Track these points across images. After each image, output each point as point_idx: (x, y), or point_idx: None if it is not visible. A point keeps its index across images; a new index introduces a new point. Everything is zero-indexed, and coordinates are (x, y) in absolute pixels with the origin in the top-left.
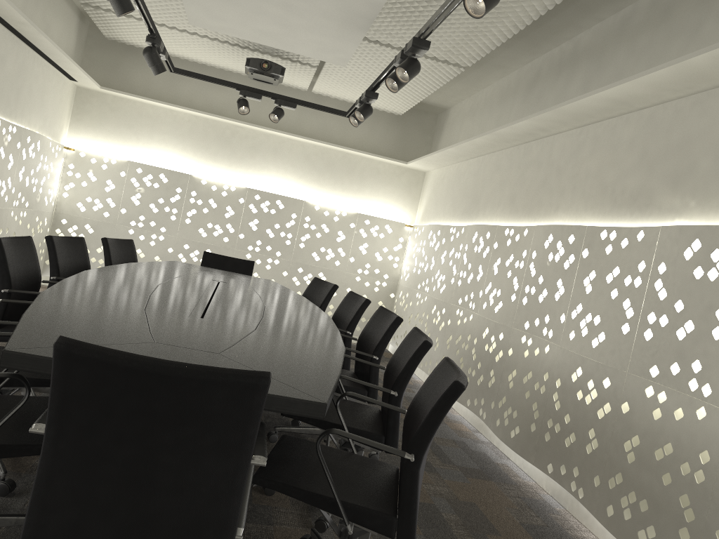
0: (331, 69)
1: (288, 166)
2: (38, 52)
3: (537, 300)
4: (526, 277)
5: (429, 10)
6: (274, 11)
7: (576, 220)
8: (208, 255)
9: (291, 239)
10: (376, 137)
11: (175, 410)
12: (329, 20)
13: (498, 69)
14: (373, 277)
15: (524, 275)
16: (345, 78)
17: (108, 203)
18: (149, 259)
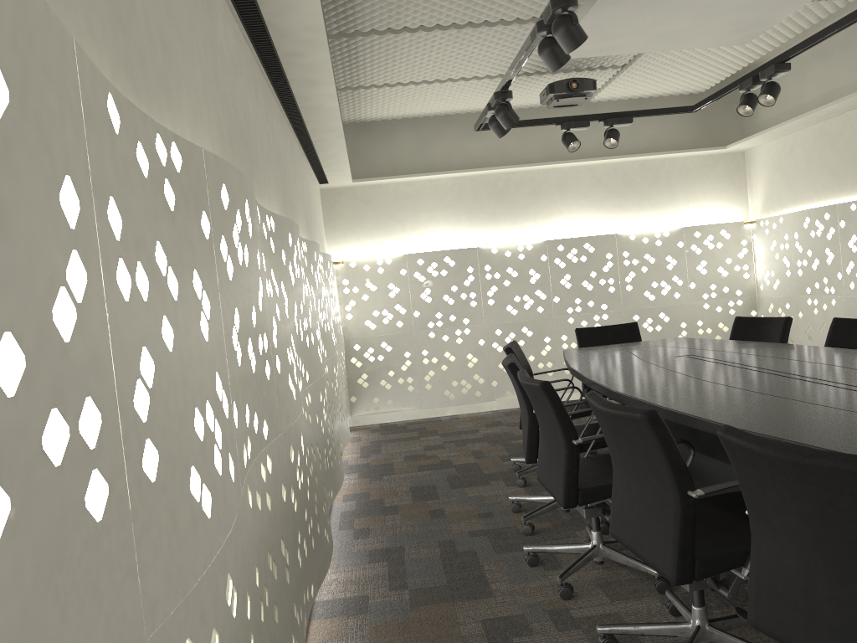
0: (642, 62)
1: (581, 200)
2: (312, 162)
3: None
4: None
5: None
6: None
7: None
8: (582, 332)
9: (613, 285)
10: (672, 130)
11: None
12: None
13: None
14: (723, 298)
15: None
16: (655, 67)
17: (398, 311)
18: (461, 360)
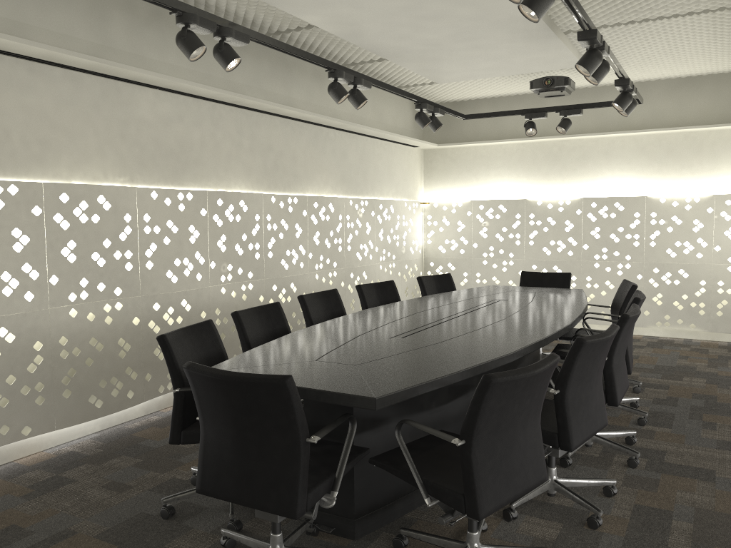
0: (620, 58)
1: (623, 165)
2: (374, 137)
3: None
4: None
5: None
6: (474, 53)
7: None
8: (525, 275)
9: (638, 240)
10: (723, 104)
11: (243, 403)
12: (519, 42)
13: None
14: None
15: None
16: (643, 60)
17: (462, 242)
18: (504, 284)
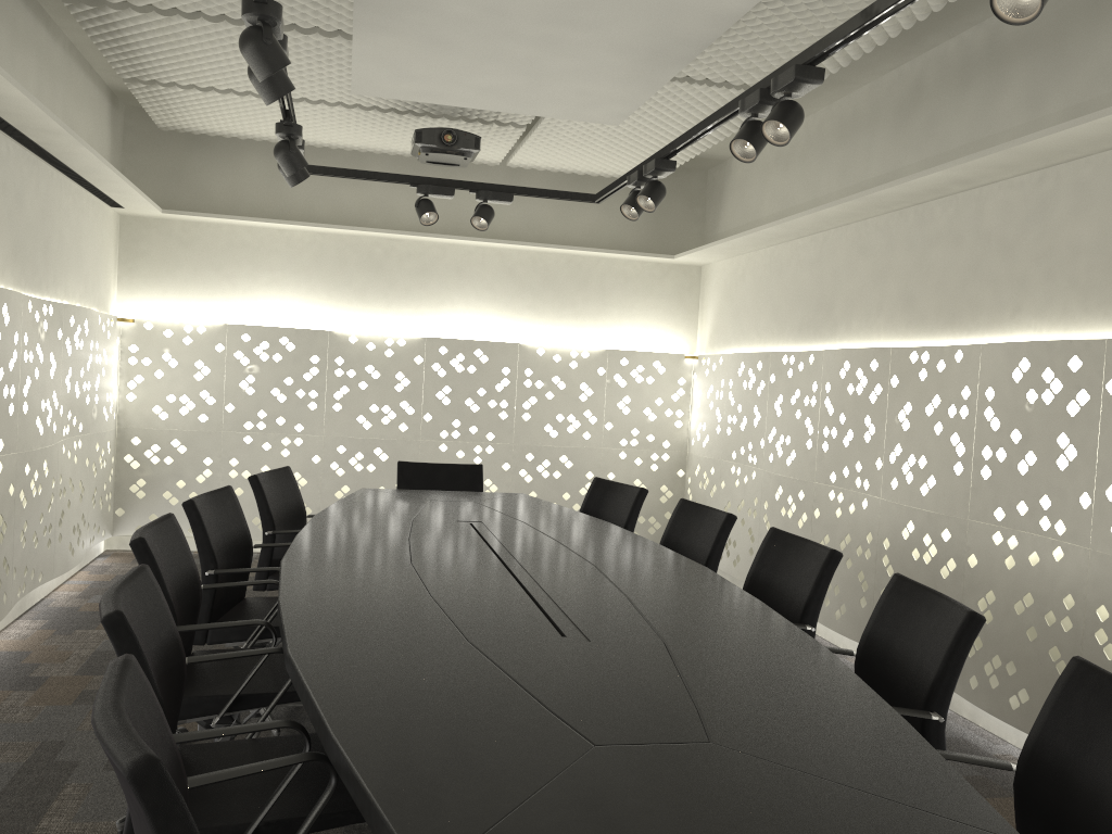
0: (551, 126)
1: (483, 291)
2: (67, 173)
3: (1015, 471)
4: (980, 433)
5: (759, 11)
6: (521, 53)
7: (1066, 329)
8: (406, 468)
9: (507, 410)
10: (616, 223)
11: None
12: (622, 55)
13: (834, 88)
14: (646, 449)
15: (975, 429)
16: (573, 137)
17: (203, 400)
18: None
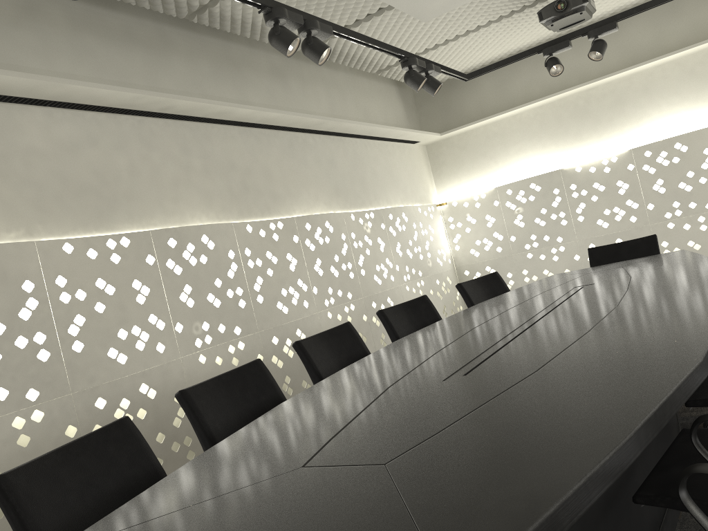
0: None
1: (672, 97)
2: (365, 138)
3: None
4: None
5: None
6: None
7: None
8: (594, 252)
9: None
10: None
11: None
12: None
13: None
14: None
15: None
16: None
17: (496, 238)
18: None
